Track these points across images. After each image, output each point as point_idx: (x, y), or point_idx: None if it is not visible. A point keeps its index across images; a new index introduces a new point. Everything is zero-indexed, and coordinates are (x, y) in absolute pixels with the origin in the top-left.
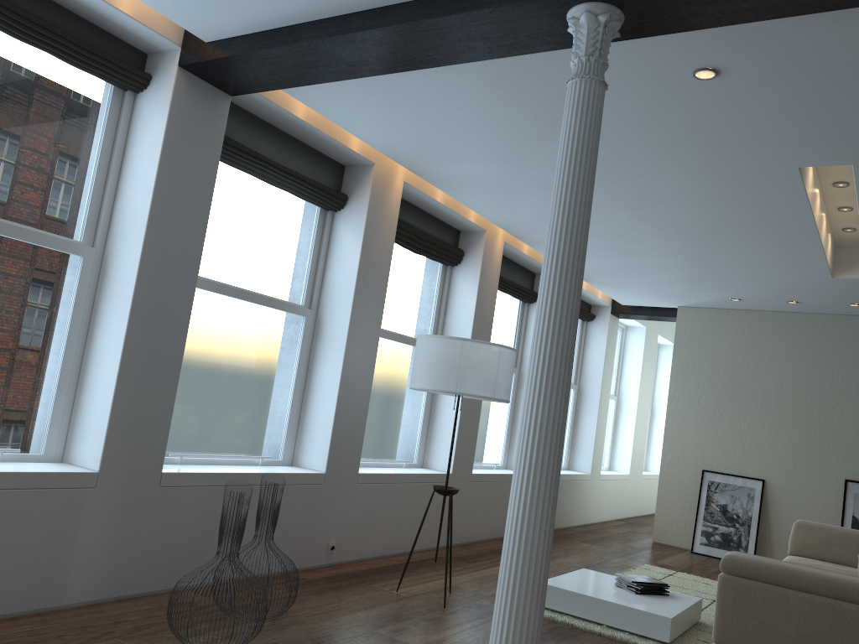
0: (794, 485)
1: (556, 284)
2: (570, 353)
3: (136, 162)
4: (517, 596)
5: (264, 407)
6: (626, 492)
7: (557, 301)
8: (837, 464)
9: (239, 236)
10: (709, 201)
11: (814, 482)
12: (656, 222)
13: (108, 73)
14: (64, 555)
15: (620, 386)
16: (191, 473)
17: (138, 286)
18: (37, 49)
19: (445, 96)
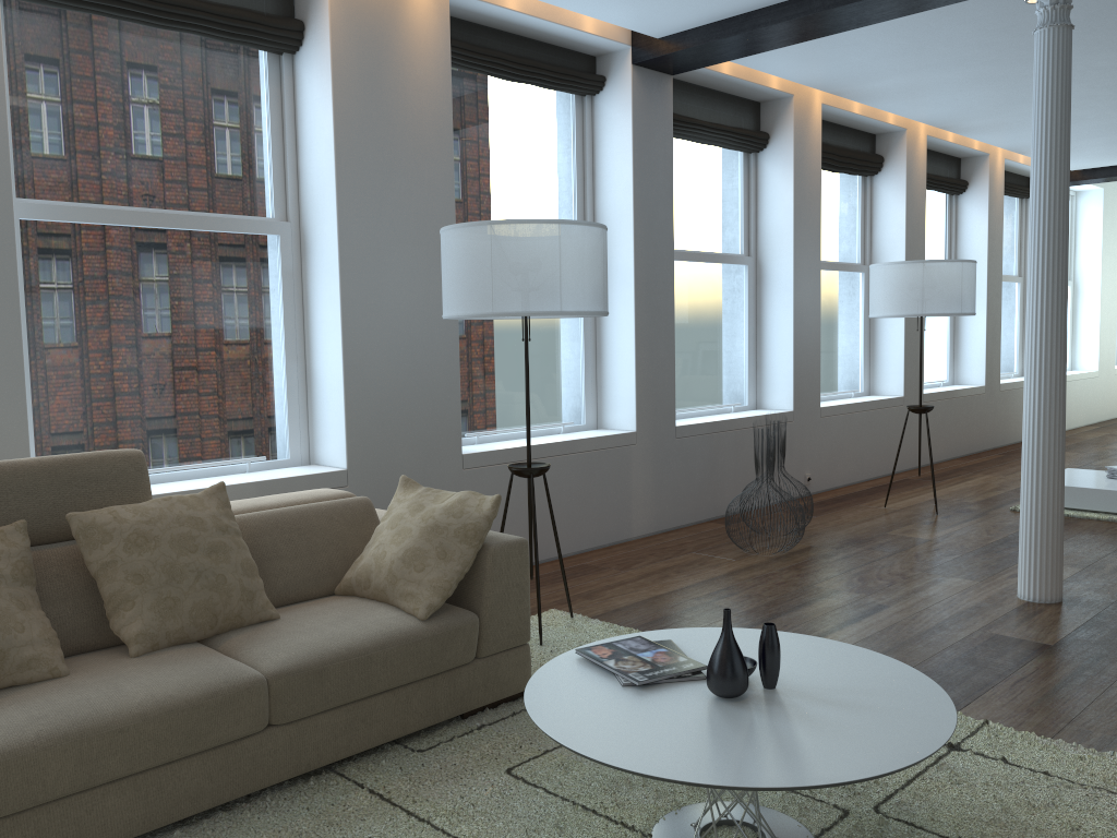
0: None
1: (1046, 215)
2: (1065, 270)
3: (608, 160)
4: (1041, 467)
5: (727, 359)
6: (1096, 393)
7: (1048, 229)
8: None
9: (683, 202)
10: None
11: None
12: (1115, 87)
13: (574, 87)
14: (626, 499)
15: (1075, 268)
16: (695, 424)
17: (636, 271)
18: (522, 84)
19: (886, 32)
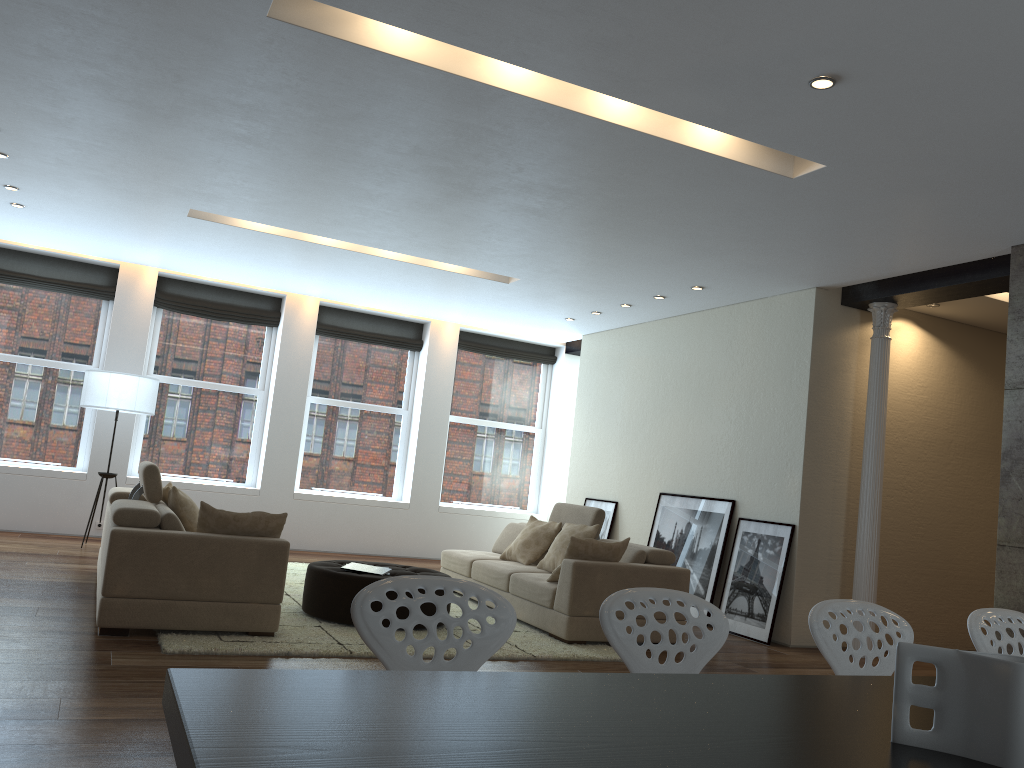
0: (634, 504)
1: None
2: None
3: None
4: None
5: (56, 432)
6: None
7: None
8: (657, 478)
9: (25, 326)
10: (250, 246)
11: (644, 499)
12: (294, 266)
13: None
14: None
15: None
16: None
17: None
18: None
19: (17, 223)
